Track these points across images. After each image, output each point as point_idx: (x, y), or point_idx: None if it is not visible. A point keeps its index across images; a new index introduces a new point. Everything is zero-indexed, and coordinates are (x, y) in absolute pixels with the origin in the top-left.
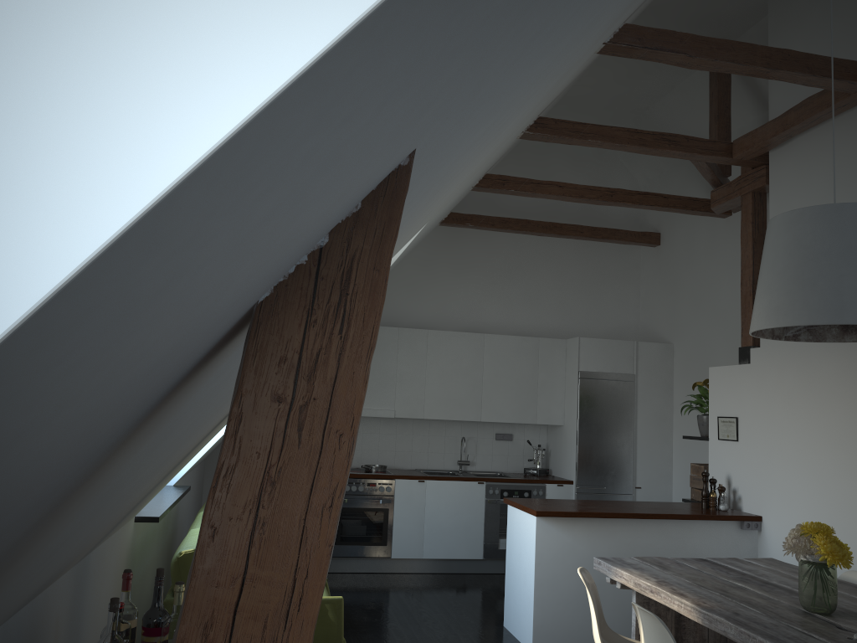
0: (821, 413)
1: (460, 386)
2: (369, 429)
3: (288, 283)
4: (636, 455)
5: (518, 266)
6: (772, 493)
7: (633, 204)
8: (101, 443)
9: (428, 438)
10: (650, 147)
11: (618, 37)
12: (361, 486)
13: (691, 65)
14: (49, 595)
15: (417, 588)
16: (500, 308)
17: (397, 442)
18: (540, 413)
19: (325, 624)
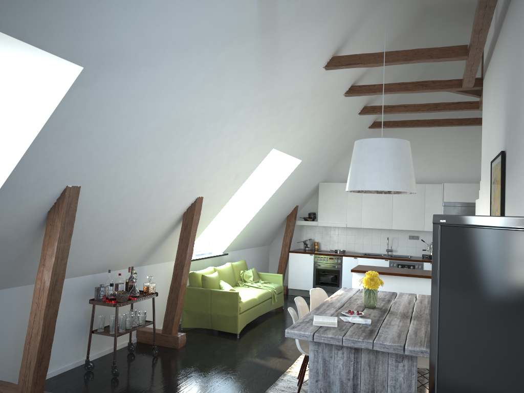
0: None
1: (380, 211)
2: (341, 232)
3: (52, 208)
4: None
5: (421, 144)
6: None
7: (451, 110)
8: (28, 230)
9: (371, 237)
10: (411, 90)
11: (329, 63)
12: (326, 259)
13: (370, 66)
14: (117, 273)
15: None
16: None
17: (355, 239)
18: (426, 225)
19: (232, 300)
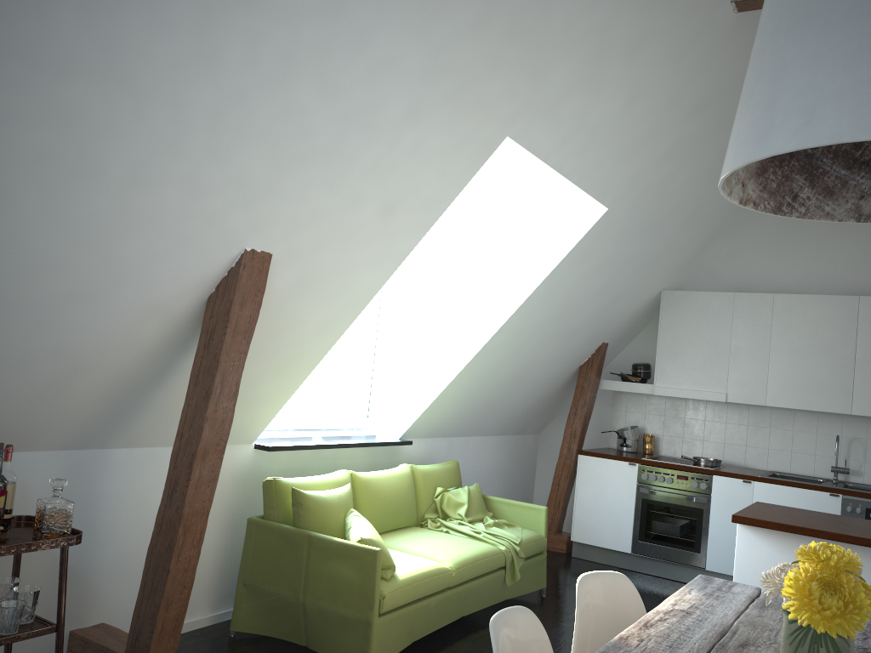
0: None
1: (820, 366)
2: (713, 416)
3: None
4: None
5: None
6: None
7: None
8: None
9: (792, 433)
10: None
11: None
12: (669, 478)
13: None
14: None
15: None
16: None
17: (748, 435)
18: None
19: (362, 574)
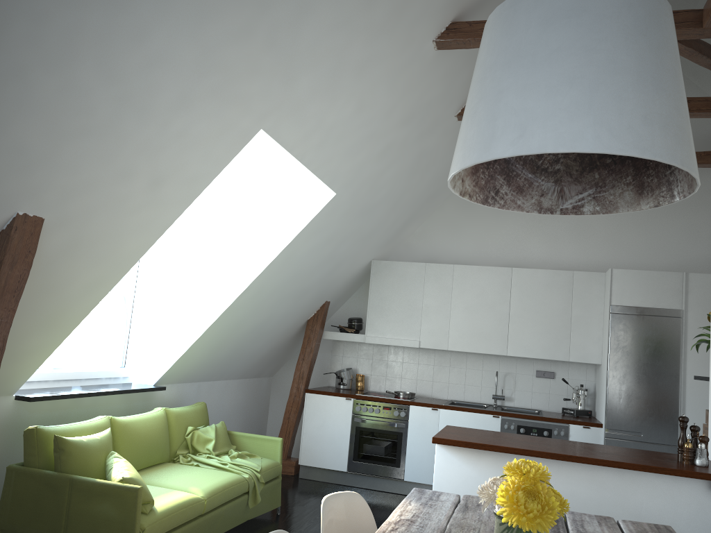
0: None
1: (485, 319)
2: (408, 359)
3: None
4: (685, 402)
5: None
6: None
7: None
8: None
9: (465, 371)
10: None
11: None
12: (377, 409)
13: None
14: None
15: None
16: (543, 244)
17: (434, 373)
18: (573, 350)
19: (123, 510)
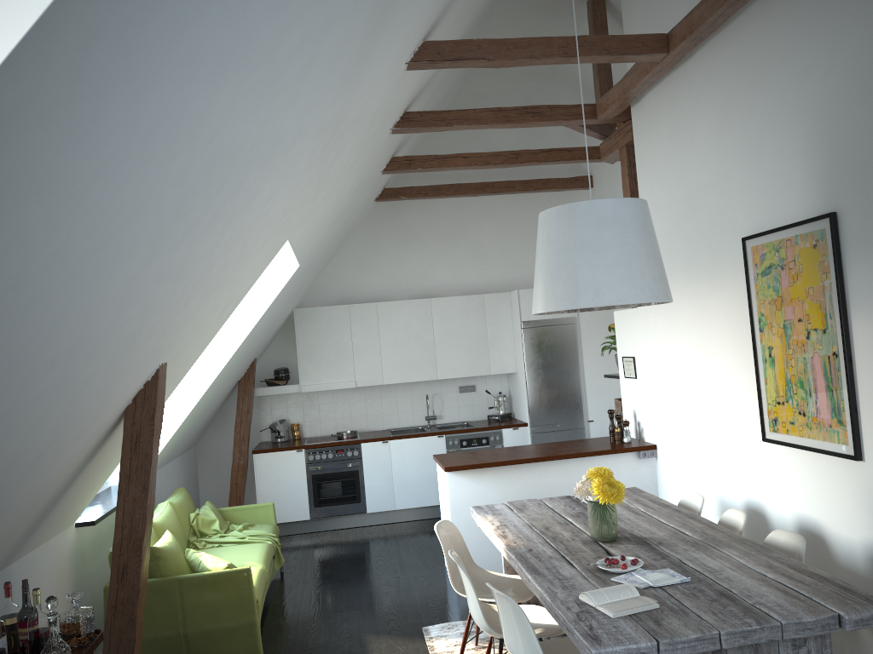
0: (682, 351)
1: (414, 350)
2: (340, 398)
3: None
4: (586, 392)
5: (461, 227)
6: (661, 424)
7: (539, 162)
8: None
9: (396, 399)
10: (515, 122)
11: (419, 55)
12: (331, 454)
13: (496, 65)
14: None
15: (385, 537)
16: (449, 269)
17: (367, 407)
18: (493, 364)
19: (238, 590)
